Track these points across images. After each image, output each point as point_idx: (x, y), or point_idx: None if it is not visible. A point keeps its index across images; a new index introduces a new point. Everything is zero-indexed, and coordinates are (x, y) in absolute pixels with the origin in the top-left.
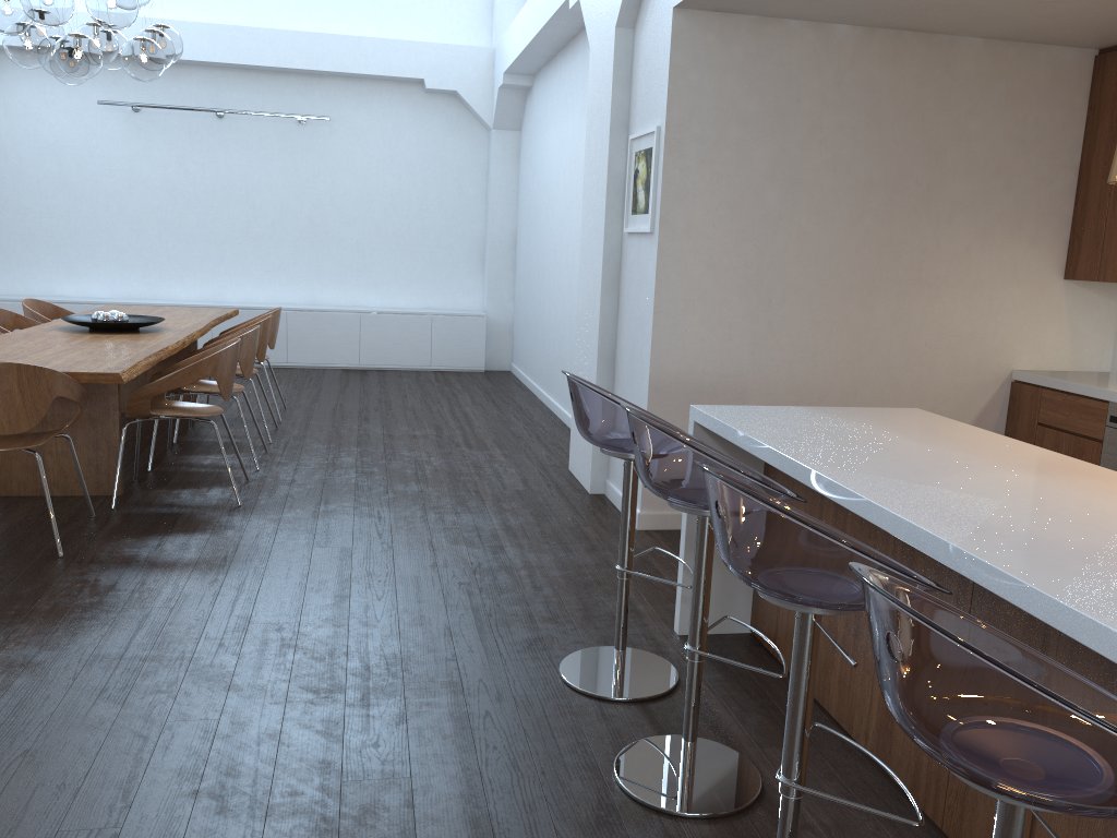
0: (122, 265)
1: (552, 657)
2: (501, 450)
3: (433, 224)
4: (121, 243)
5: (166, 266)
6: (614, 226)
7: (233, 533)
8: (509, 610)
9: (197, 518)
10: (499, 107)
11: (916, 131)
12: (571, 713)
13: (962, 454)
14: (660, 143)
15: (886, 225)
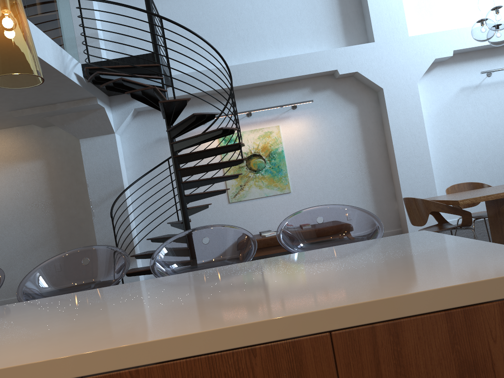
0: None
1: None
2: None
3: None
4: None
5: None
6: None
7: None
8: None
9: None
10: None
11: None
12: None
13: (242, 290)
14: None
15: None
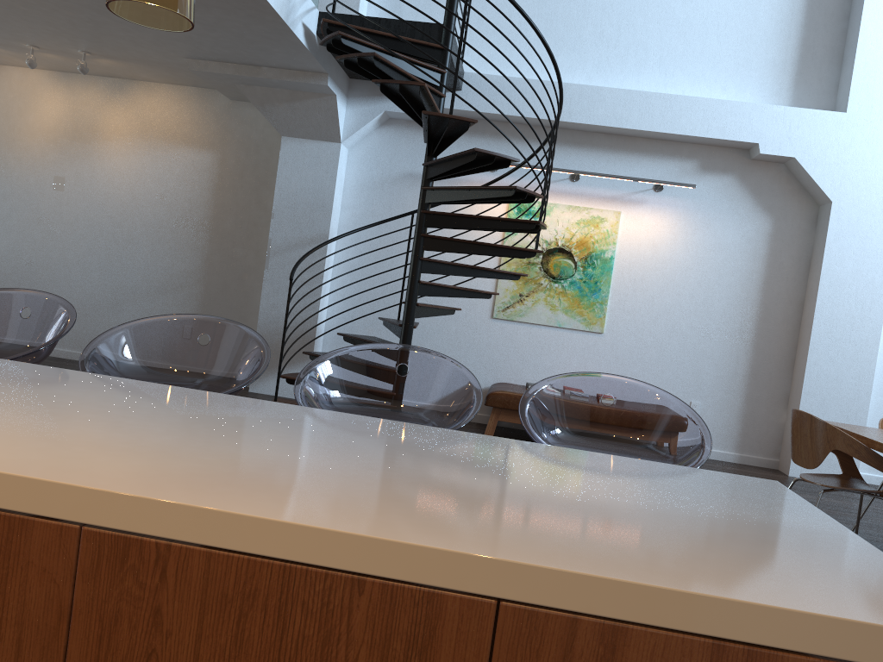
0: None
1: None
2: None
3: None
4: None
5: None
6: None
7: None
8: None
9: None
10: None
11: None
12: None
13: (402, 476)
14: None
15: None
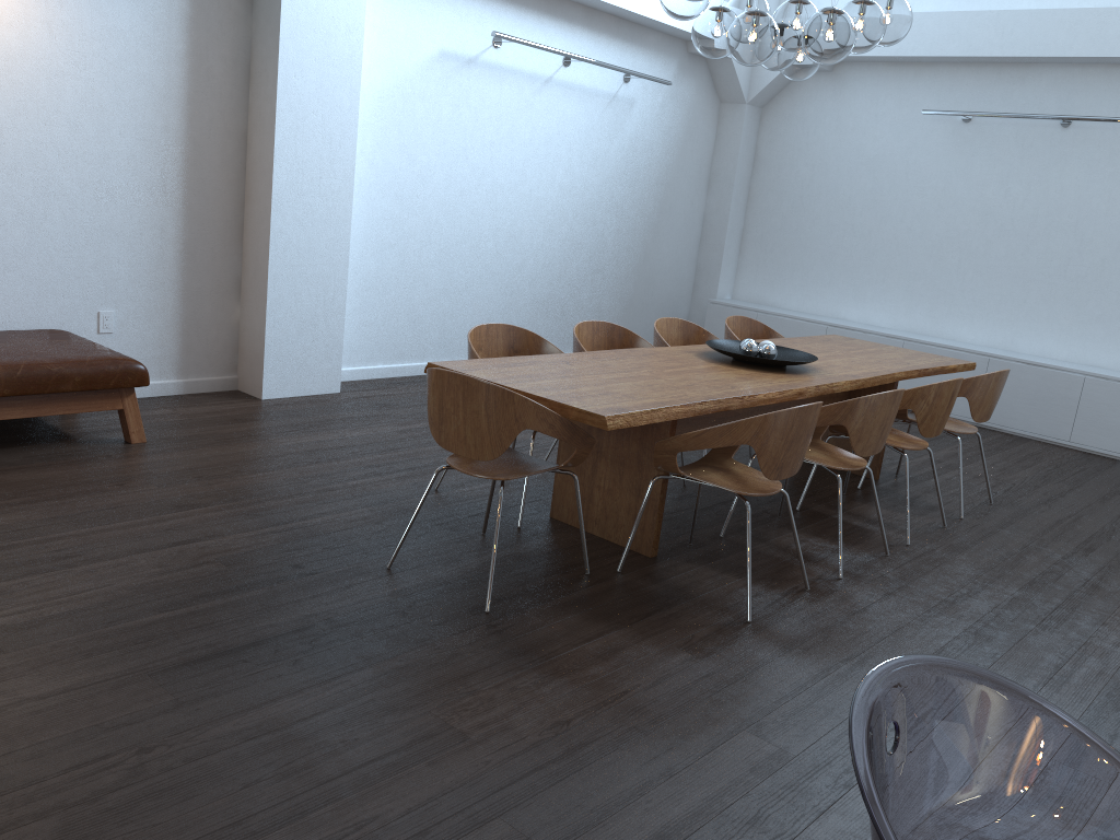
0: (910, 294)
1: None
2: None
3: None
4: (915, 270)
5: (957, 301)
6: None
7: (685, 659)
8: None
9: (677, 620)
10: None
11: None
12: None
13: None
14: None
15: None
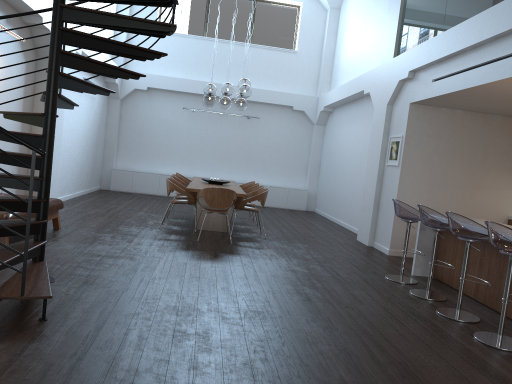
0: (181, 163)
1: (381, 275)
2: (330, 233)
3: (290, 156)
4: (182, 156)
5: (196, 165)
6: (382, 163)
7: (271, 243)
8: (363, 266)
9: (257, 239)
10: (319, 117)
11: (480, 141)
12: (393, 284)
13: None
14: (402, 140)
15: (469, 168)
